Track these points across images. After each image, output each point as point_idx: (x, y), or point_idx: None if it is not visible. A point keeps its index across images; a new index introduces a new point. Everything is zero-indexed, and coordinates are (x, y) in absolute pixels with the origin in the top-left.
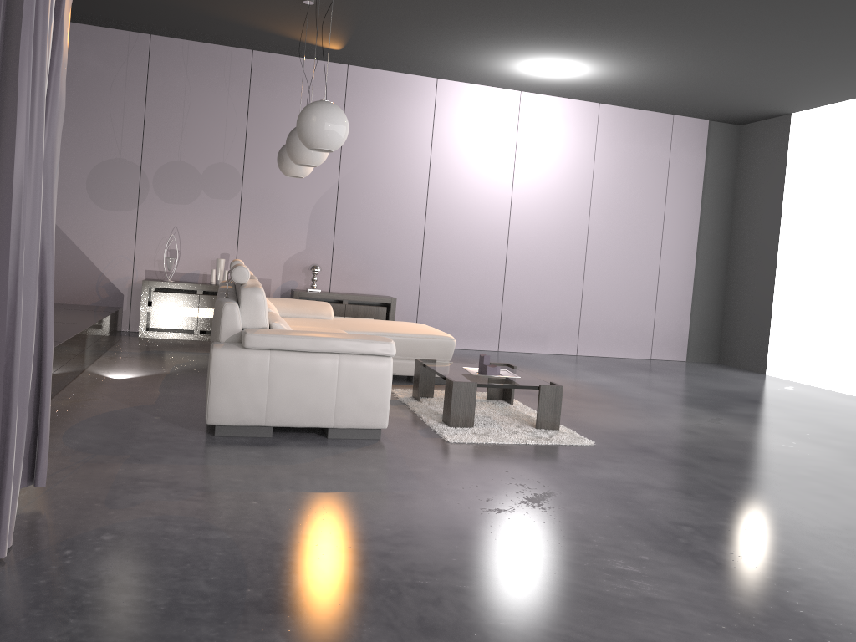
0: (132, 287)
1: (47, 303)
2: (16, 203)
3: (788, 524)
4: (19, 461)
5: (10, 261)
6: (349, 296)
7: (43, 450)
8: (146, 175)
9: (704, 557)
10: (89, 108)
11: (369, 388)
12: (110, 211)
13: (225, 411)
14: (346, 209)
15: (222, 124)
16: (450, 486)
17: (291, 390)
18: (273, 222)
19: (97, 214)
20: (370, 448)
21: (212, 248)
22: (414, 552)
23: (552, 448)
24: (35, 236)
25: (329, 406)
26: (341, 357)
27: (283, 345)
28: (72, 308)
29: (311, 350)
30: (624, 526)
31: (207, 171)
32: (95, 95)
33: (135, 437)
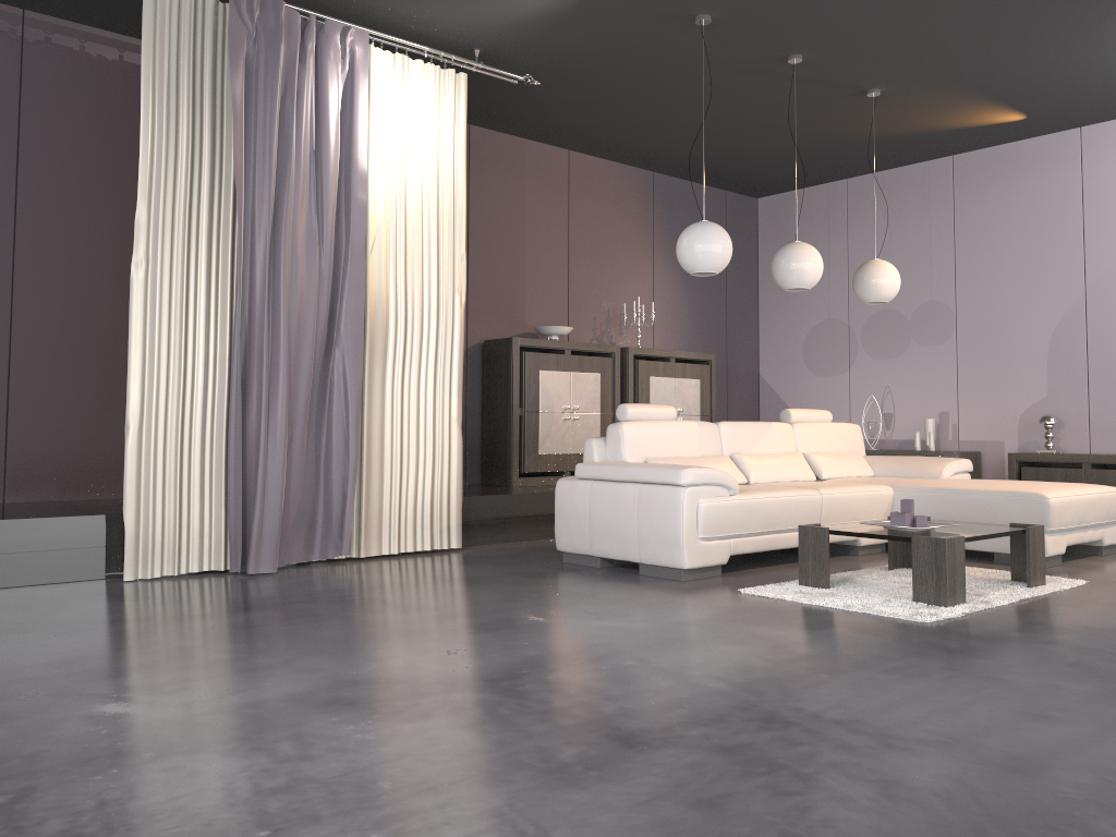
0: None
1: (348, 430)
2: (260, 363)
3: (773, 696)
4: (275, 520)
5: (259, 396)
6: (1088, 456)
7: (345, 530)
8: (854, 332)
9: (537, 669)
10: None
11: (662, 520)
12: (824, 377)
13: (563, 538)
14: (1102, 330)
15: (926, 255)
16: (580, 605)
17: (604, 520)
18: (998, 365)
19: (813, 382)
20: (641, 583)
21: (928, 407)
22: (382, 613)
23: (843, 614)
24: (280, 382)
25: (633, 539)
26: (641, 486)
27: (597, 474)
28: None
29: (616, 479)
30: (582, 646)
31: (914, 315)
32: None
33: (513, 556)
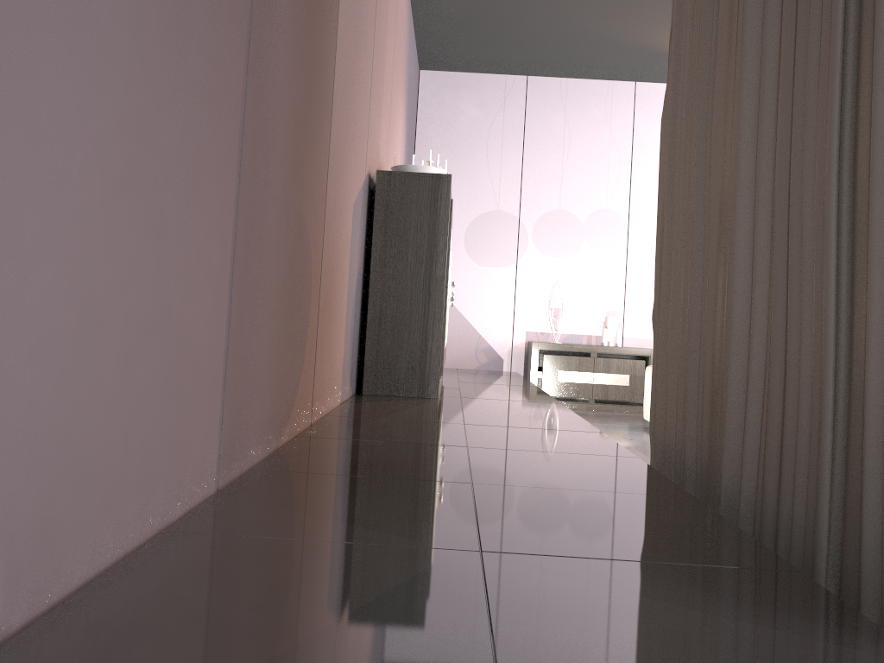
0: (512, 351)
1: None
2: None
3: None
4: None
5: None
6: None
7: None
8: (525, 226)
9: None
10: (466, 159)
11: None
12: (488, 267)
13: None
14: None
15: (604, 166)
16: None
17: None
18: None
19: (475, 271)
20: None
21: (597, 305)
22: None
23: None
24: None
25: None
26: None
27: None
28: (476, 372)
29: None
30: None
31: (589, 219)
32: (472, 145)
33: None
